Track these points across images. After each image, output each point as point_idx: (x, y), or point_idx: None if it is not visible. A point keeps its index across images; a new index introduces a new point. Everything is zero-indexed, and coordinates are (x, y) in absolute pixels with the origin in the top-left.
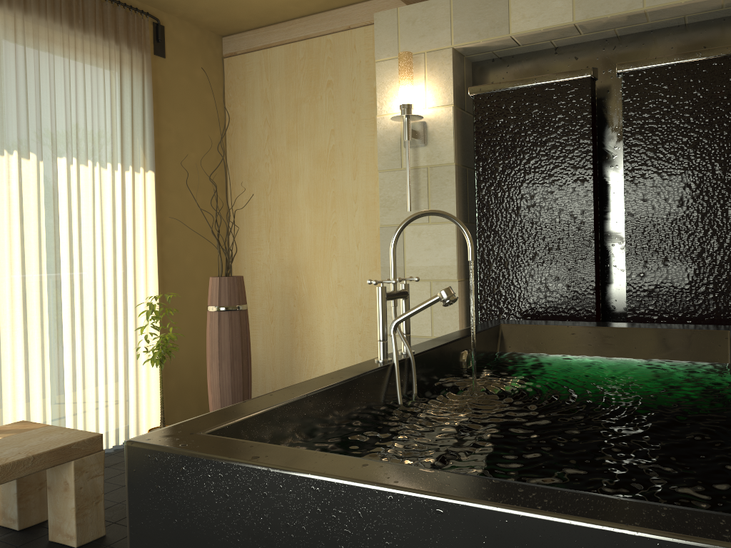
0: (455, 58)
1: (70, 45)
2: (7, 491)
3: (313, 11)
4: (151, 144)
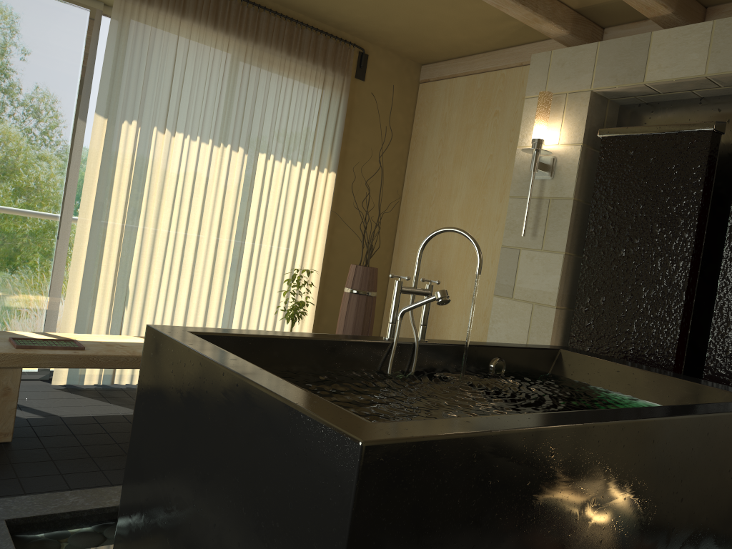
0: (594, 100)
1: (285, 68)
2: None
3: (494, 48)
4: (338, 150)
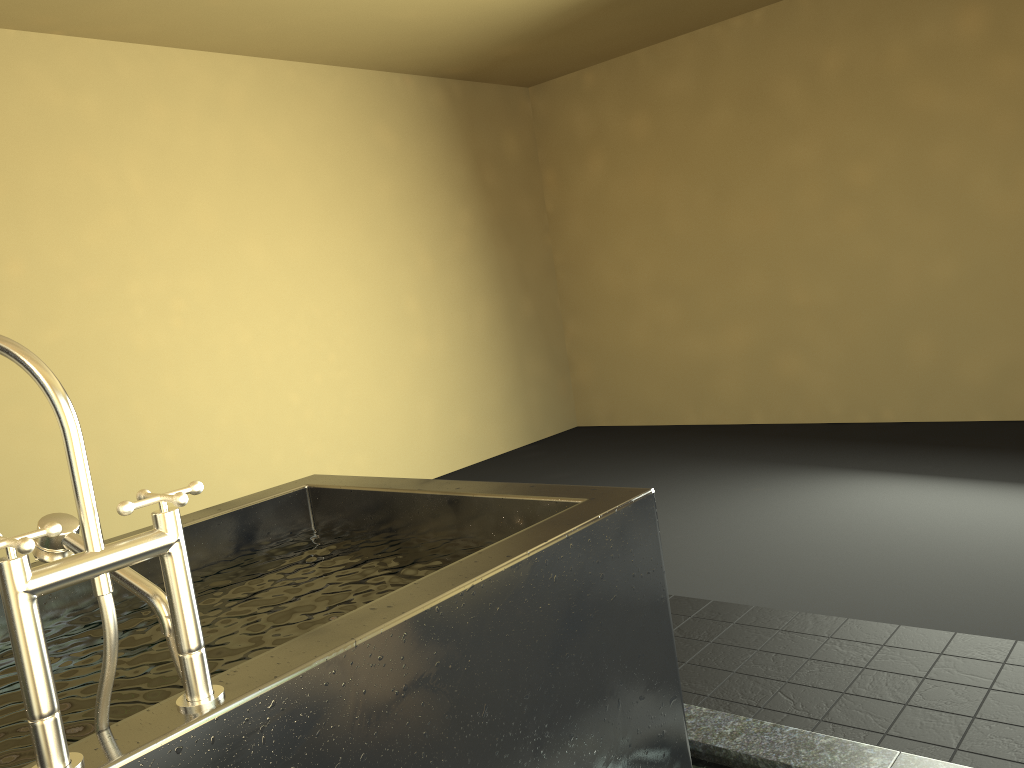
0: None
1: None
2: None
3: None
4: None
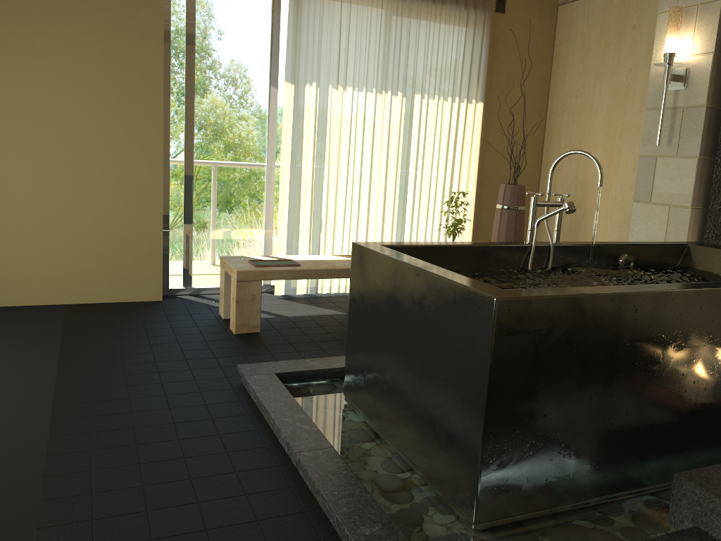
0: None
1: (431, 15)
2: None
3: None
4: (483, 82)
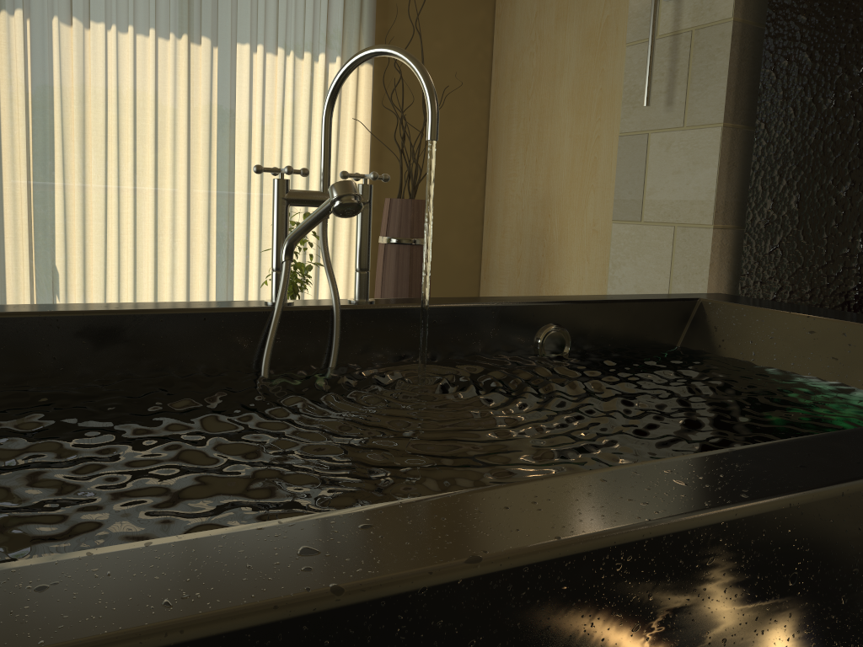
0: None
1: None
2: None
3: None
4: (371, 29)
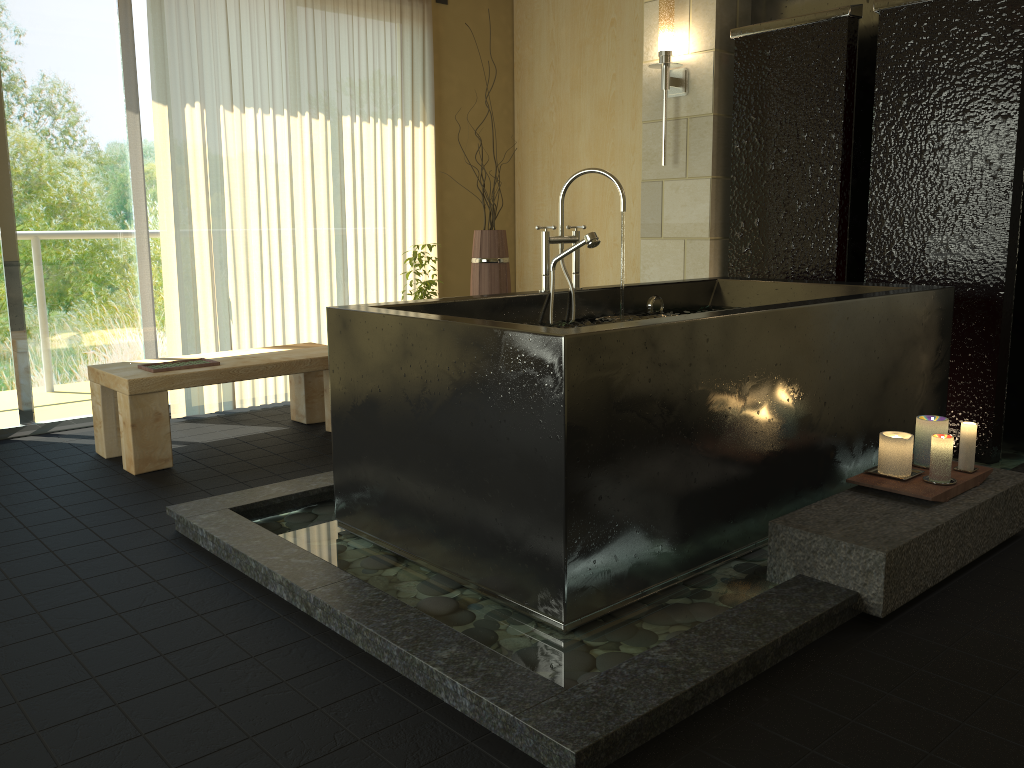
0: None
1: (353, 6)
2: (298, 394)
3: None
4: (431, 97)
